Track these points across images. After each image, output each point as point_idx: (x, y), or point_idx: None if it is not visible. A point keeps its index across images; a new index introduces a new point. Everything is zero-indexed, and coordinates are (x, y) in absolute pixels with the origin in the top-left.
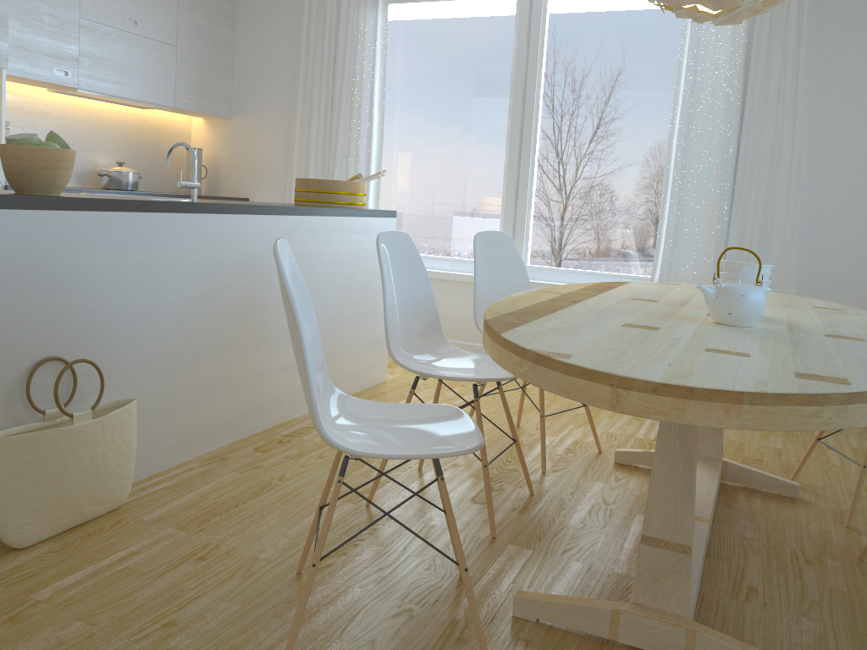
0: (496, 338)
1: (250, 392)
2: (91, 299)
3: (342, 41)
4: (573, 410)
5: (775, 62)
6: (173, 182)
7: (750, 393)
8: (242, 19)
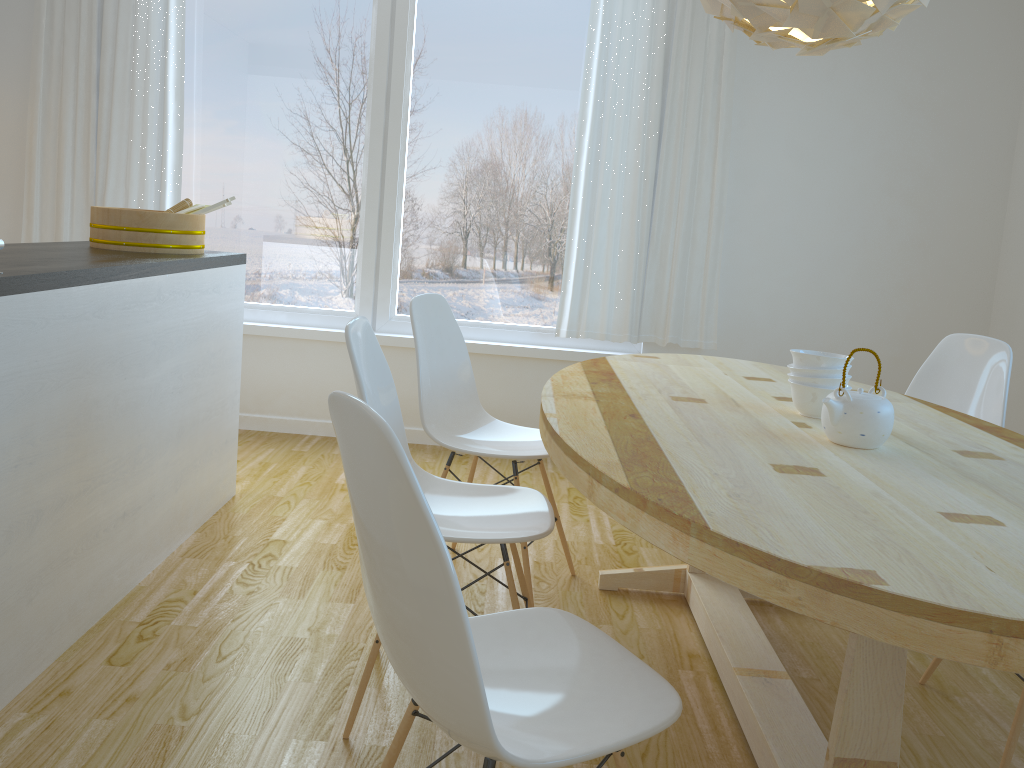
0: (696, 531)
1: (83, 567)
2: None
3: None
4: None
5: (696, 77)
6: None
7: None
8: None
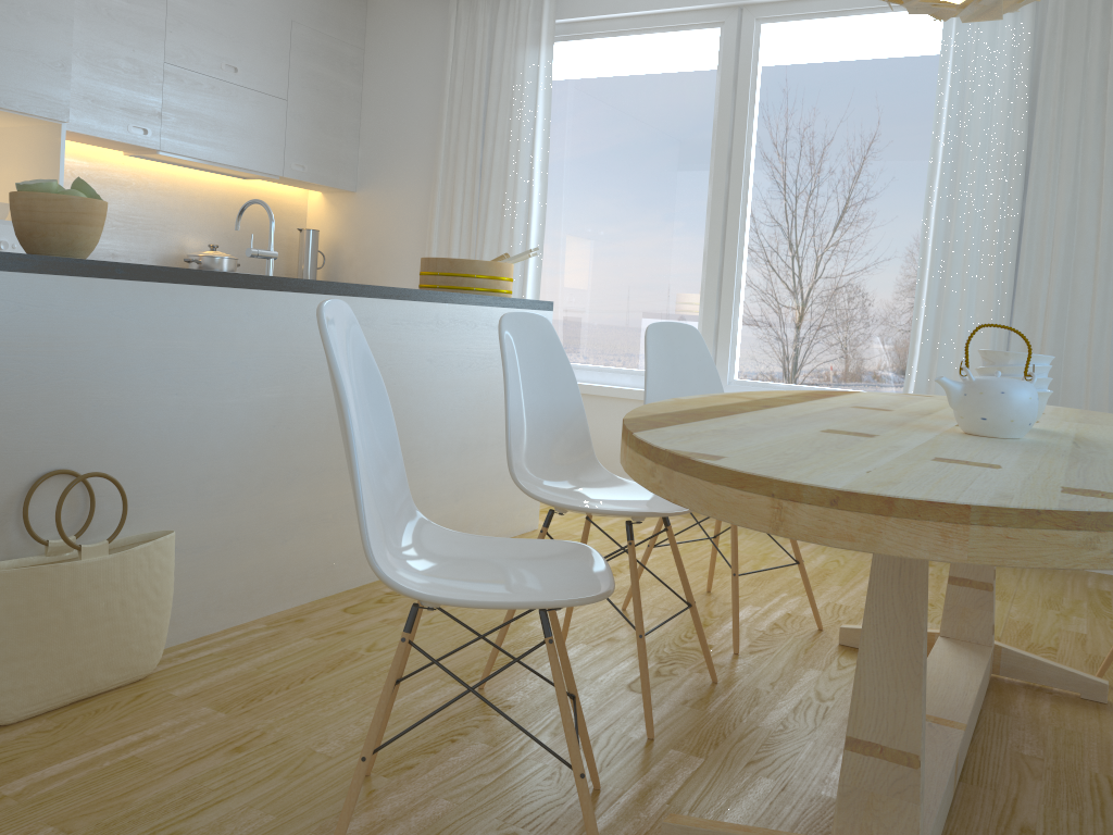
0: (629, 439)
1: (342, 533)
2: (119, 395)
3: (495, 90)
4: (789, 574)
5: (1072, 100)
6: (282, 273)
7: (981, 507)
8: (372, 66)
